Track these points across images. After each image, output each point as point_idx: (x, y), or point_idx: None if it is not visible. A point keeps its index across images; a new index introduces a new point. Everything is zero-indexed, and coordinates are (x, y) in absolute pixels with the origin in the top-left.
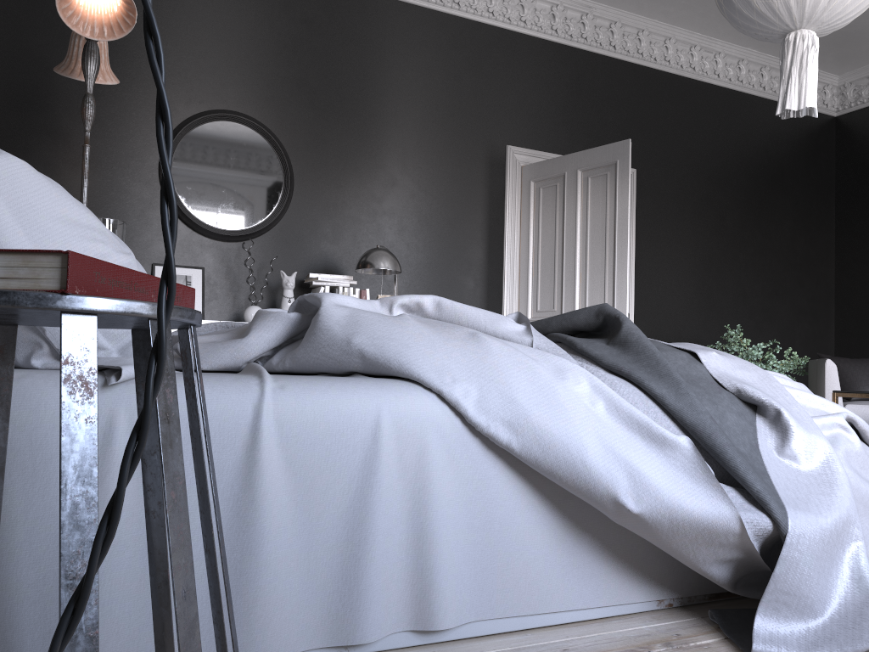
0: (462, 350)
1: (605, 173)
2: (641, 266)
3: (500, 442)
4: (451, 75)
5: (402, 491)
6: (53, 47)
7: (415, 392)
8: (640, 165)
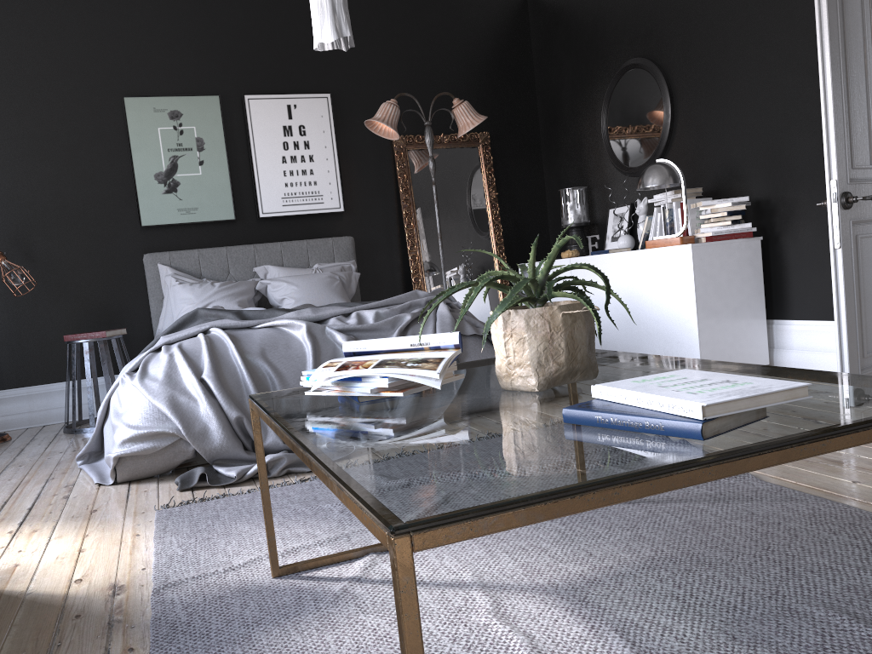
0: None
1: None
2: None
3: None
4: None
5: None
6: (558, 74)
7: None
8: None
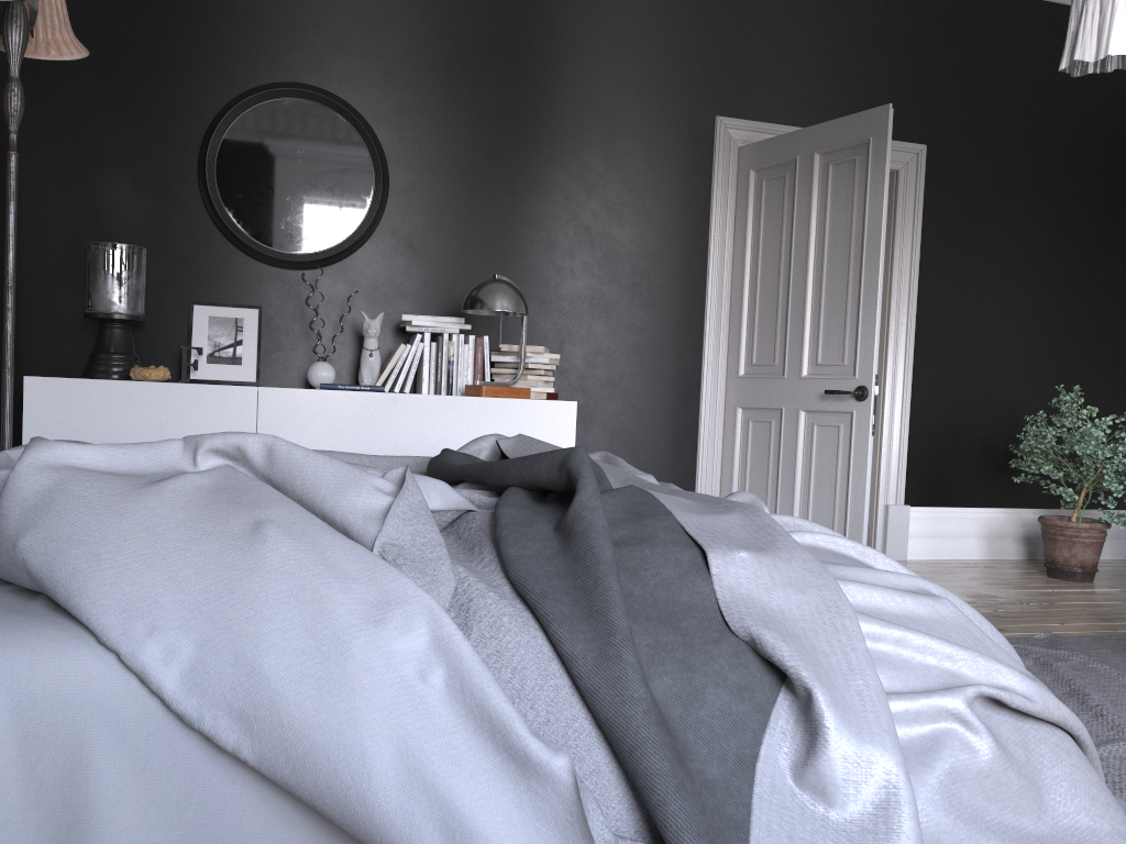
0: (208, 562)
1: (853, 158)
2: (929, 294)
3: (223, 747)
4: (630, 13)
5: (36, 828)
6: None
7: (74, 652)
8: (934, 138)
